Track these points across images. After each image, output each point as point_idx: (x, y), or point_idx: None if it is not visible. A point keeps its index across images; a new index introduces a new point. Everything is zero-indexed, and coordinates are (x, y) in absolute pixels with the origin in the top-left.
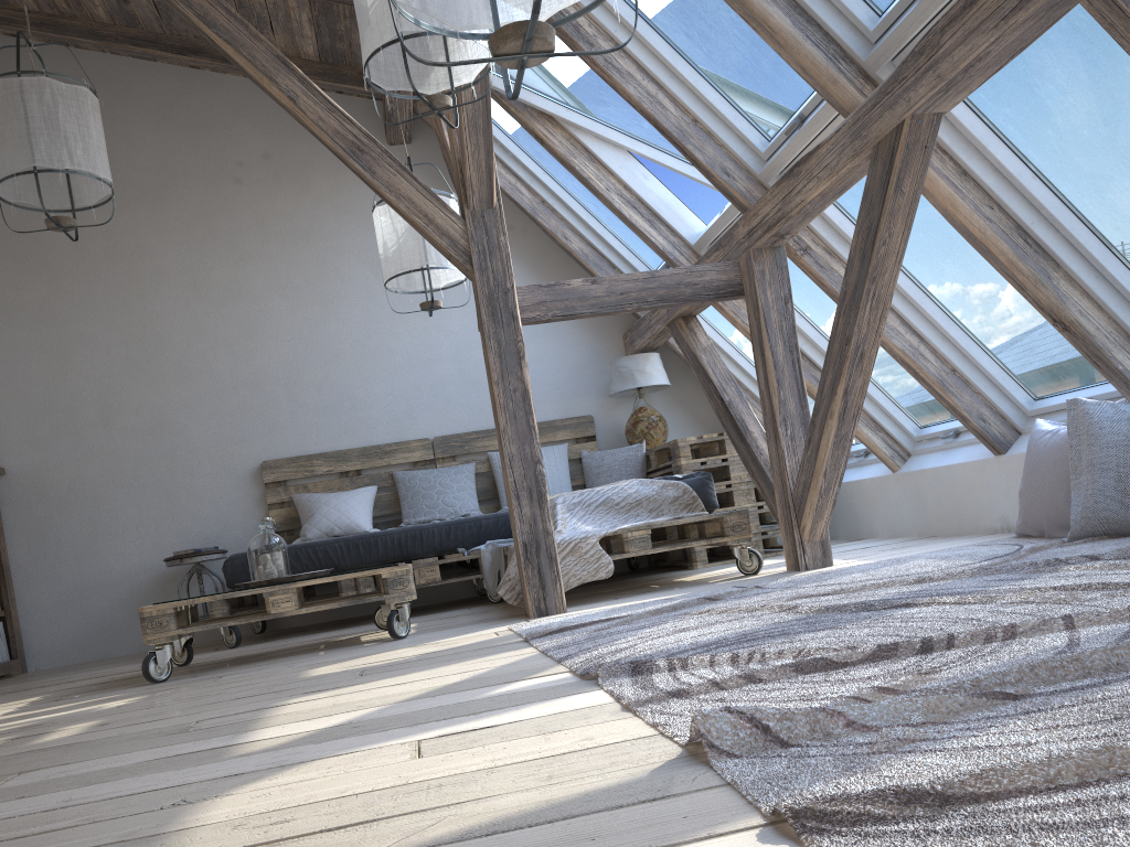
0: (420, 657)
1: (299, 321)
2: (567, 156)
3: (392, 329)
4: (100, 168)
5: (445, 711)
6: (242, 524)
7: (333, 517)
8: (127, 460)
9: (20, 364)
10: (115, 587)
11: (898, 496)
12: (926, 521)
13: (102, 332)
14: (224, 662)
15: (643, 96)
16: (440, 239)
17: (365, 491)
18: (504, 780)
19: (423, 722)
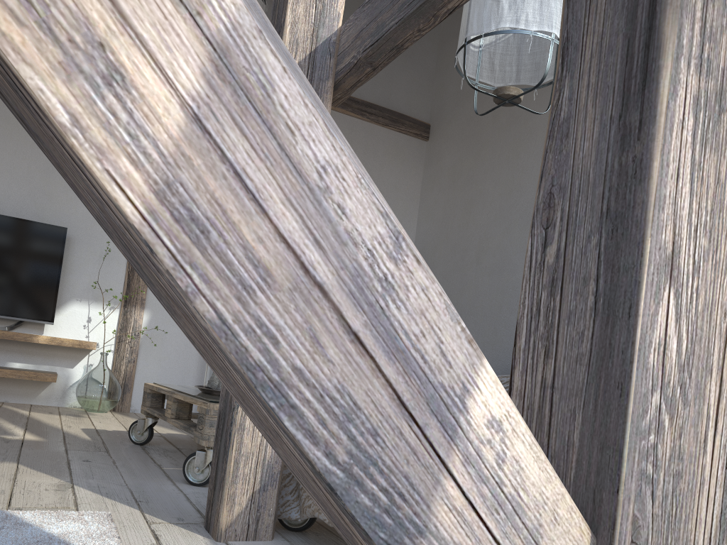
0: None
1: None
2: None
3: None
4: None
5: None
6: None
7: None
8: (480, 293)
9: (451, 217)
10: None
11: None
12: None
13: (491, 189)
14: None
15: None
16: None
17: None
18: None
19: None
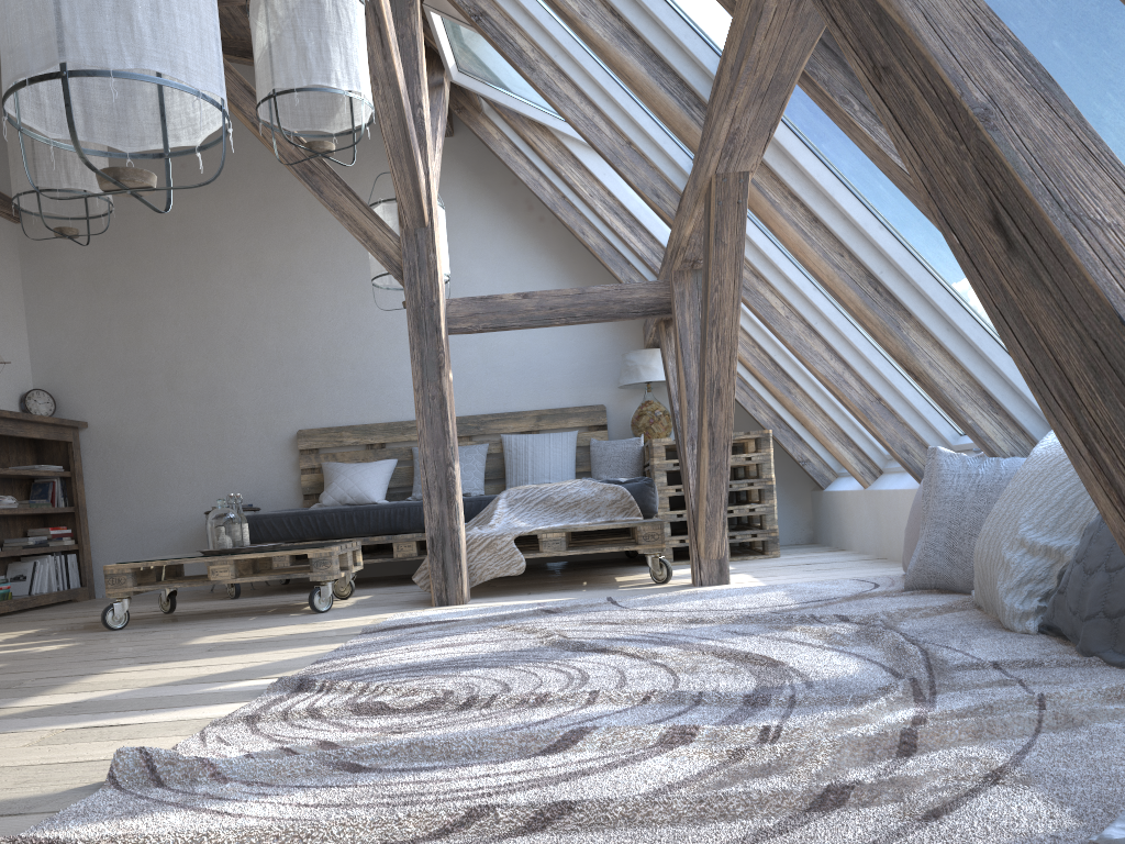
0: (277, 638)
1: (340, 303)
2: (554, 162)
3: None
4: (97, 185)
5: (141, 703)
6: (278, 485)
7: (347, 487)
8: (186, 421)
9: (104, 332)
10: (170, 532)
11: (866, 513)
12: (881, 541)
13: (172, 307)
14: (194, 614)
15: (580, 119)
16: (377, 255)
17: (384, 464)
18: (5, 778)
19: (108, 711)
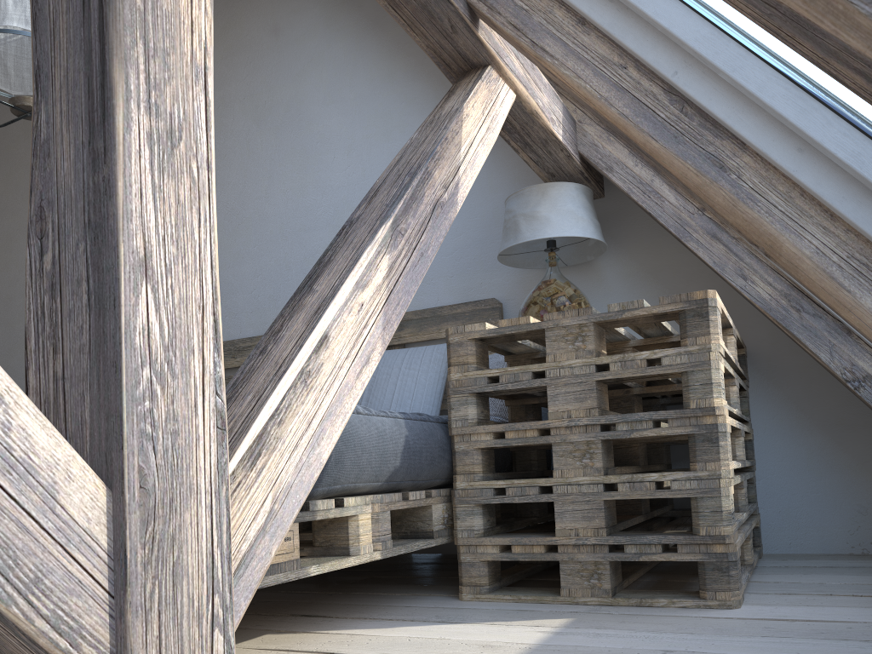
0: None
1: None
2: None
3: (267, 191)
4: None
5: None
6: None
7: None
8: None
9: None
10: None
11: None
12: None
13: None
14: None
15: None
16: None
17: None
18: None
19: None
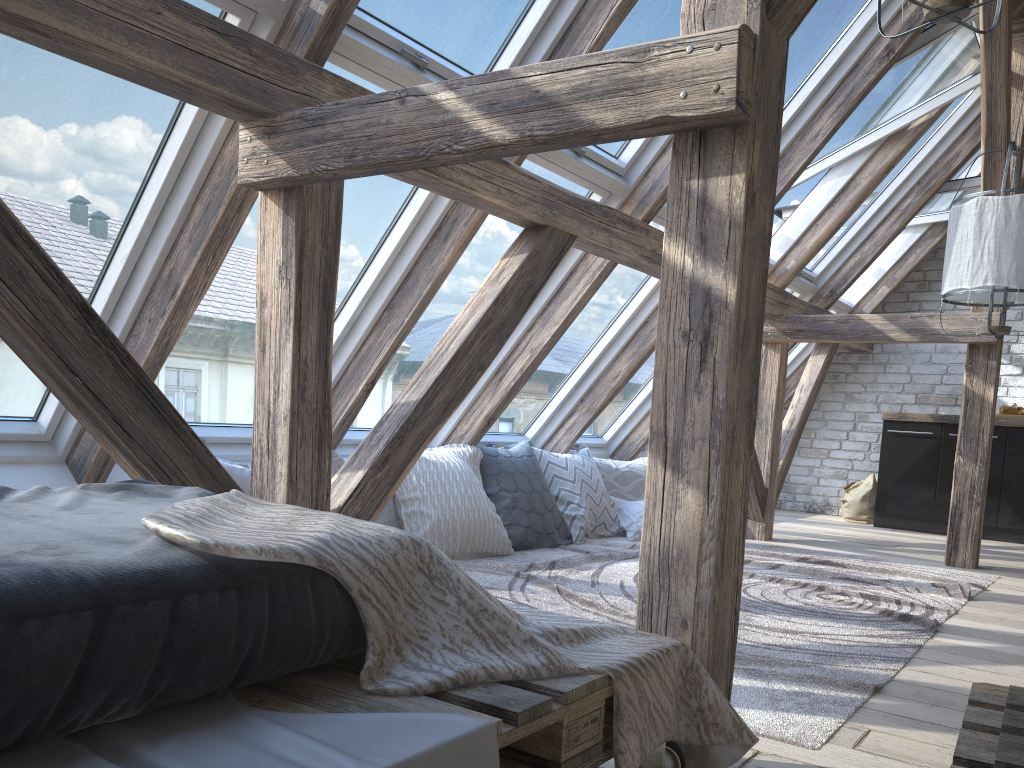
0: None
1: None
2: None
3: None
4: None
5: None
6: None
7: None
8: None
9: None
10: None
11: None
12: None
13: None
14: None
15: None
16: None
17: None
18: None
19: None
